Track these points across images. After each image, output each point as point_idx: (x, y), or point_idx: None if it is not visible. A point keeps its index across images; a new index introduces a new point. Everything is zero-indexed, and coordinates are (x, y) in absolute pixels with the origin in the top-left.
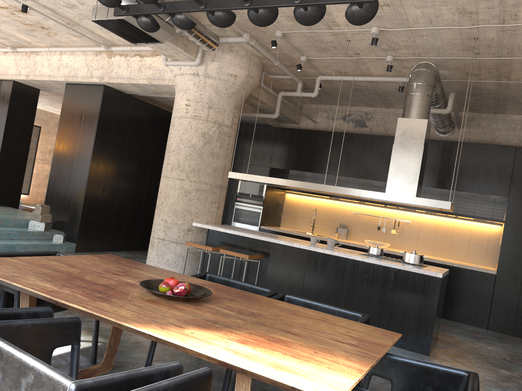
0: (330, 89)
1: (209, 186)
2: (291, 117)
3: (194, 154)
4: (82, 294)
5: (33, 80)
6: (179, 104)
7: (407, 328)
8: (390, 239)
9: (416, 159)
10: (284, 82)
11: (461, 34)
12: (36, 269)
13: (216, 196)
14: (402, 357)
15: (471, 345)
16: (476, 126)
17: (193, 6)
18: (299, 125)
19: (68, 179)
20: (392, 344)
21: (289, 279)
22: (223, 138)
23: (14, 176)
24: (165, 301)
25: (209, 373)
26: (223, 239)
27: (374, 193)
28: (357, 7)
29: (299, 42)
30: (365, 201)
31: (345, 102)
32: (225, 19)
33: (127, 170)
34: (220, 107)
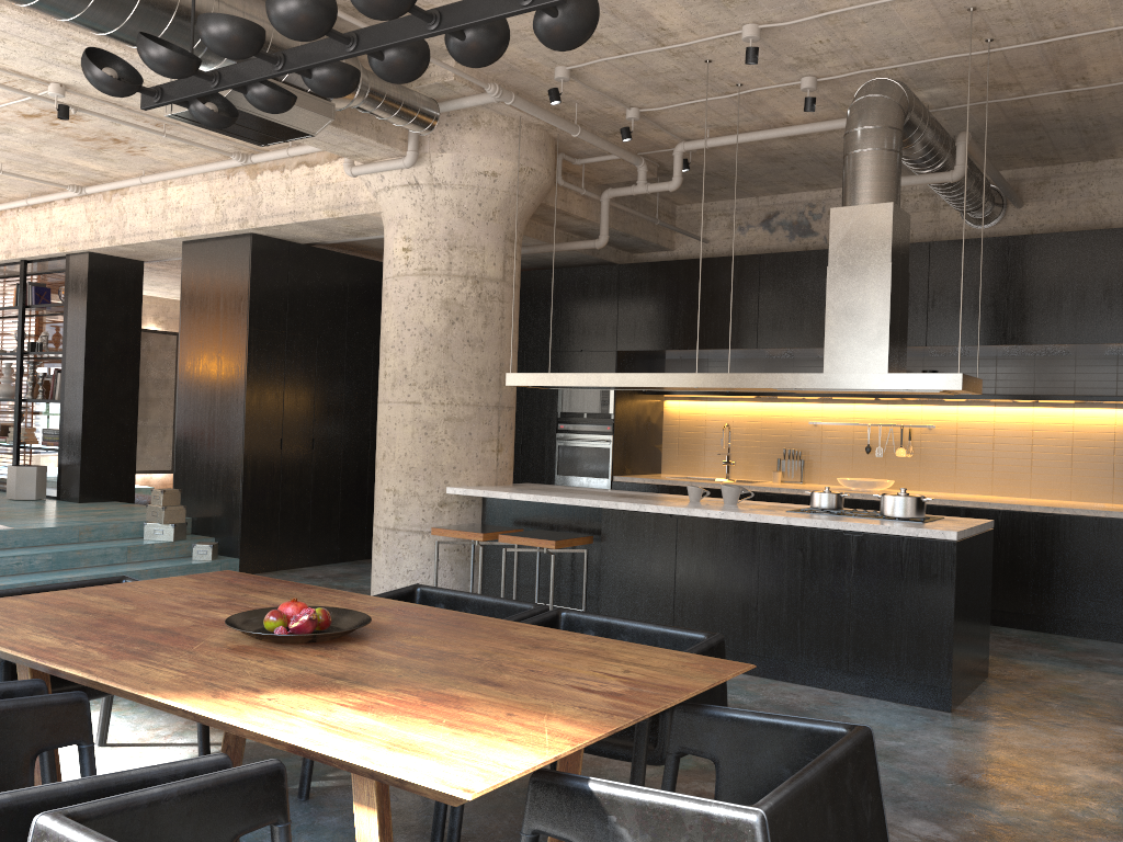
0: (717, 167)
1: (472, 408)
2: (652, 239)
3: (433, 346)
4: (103, 649)
5: (123, 245)
6: (391, 250)
7: (896, 656)
8: (896, 470)
9: (878, 292)
10: (613, 168)
11: (936, 7)
12: (48, 613)
13: (492, 428)
14: (730, 710)
15: (1067, 681)
16: (1054, 195)
17: (265, 67)
18: (673, 252)
19: (209, 432)
20: (710, 687)
21: (647, 581)
22: (489, 305)
23: (117, 440)
24: (266, 647)
25: (276, 770)
26: (513, 513)
27: (800, 376)
28: (548, 16)
29: (611, 82)
30: (828, 396)
31: (760, 187)
32: (335, 81)
33: (325, 397)
34: (473, 244)
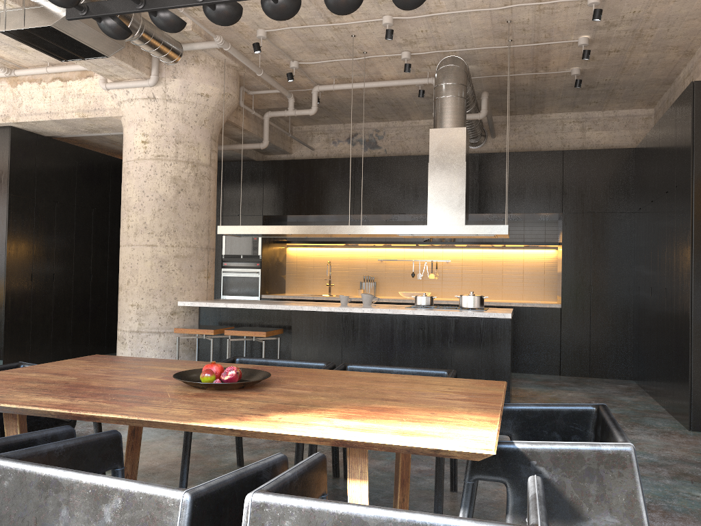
0: (328, 103)
1: (192, 249)
2: (281, 146)
3: (166, 208)
4: (106, 402)
5: None
6: (132, 142)
7: None
8: (429, 286)
9: (459, 178)
10: (269, 98)
11: (491, 18)
12: (17, 385)
13: (204, 262)
14: (519, 405)
15: (549, 395)
16: (511, 132)
17: None
18: (291, 155)
19: None
20: (505, 393)
21: (323, 354)
22: (202, 181)
23: None
24: (217, 393)
25: (324, 459)
26: (222, 317)
27: (415, 227)
28: None
29: (288, 43)
30: (392, 243)
31: (348, 118)
32: (231, 14)
33: (62, 245)
34: (192, 140)
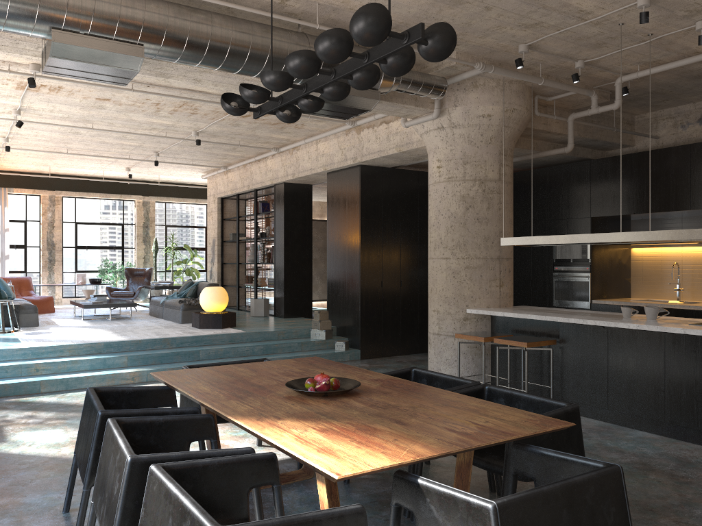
0: (655, 88)
1: (481, 260)
2: (615, 140)
3: (456, 224)
4: (226, 394)
5: (299, 177)
6: (431, 168)
7: None
8: None
9: None
10: (577, 99)
11: None
12: (215, 376)
13: (495, 272)
14: (540, 449)
15: None
16: None
17: (299, 91)
18: (633, 147)
19: (343, 278)
20: (531, 434)
21: (589, 370)
22: (490, 196)
23: (302, 284)
24: (301, 397)
25: (271, 457)
26: (509, 325)
27: (693, 231)
28: (423, 45)
29: (559, 47)
30: None
31: (693, 96)
32: (335, 93)
33: (407, 256)
34: (478, 159)
